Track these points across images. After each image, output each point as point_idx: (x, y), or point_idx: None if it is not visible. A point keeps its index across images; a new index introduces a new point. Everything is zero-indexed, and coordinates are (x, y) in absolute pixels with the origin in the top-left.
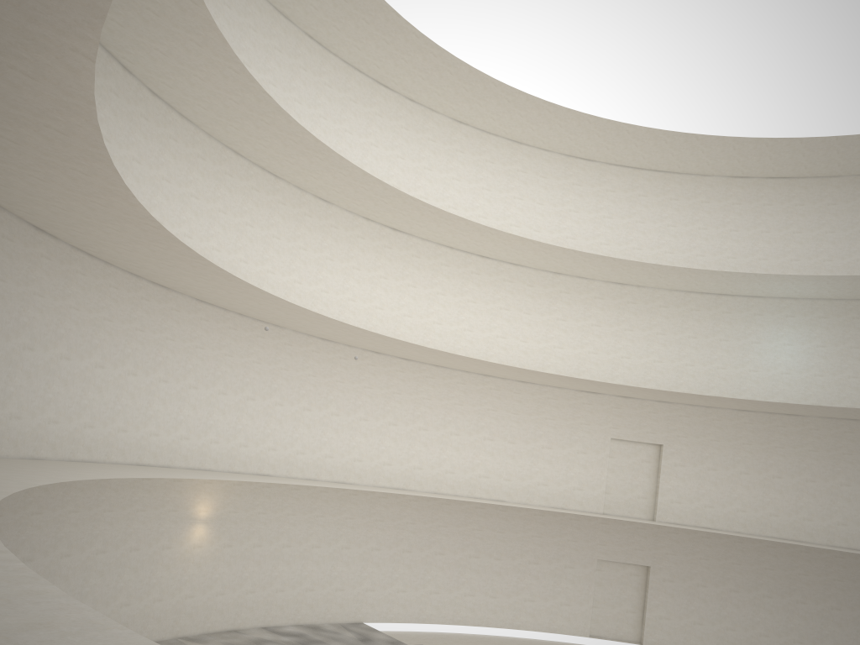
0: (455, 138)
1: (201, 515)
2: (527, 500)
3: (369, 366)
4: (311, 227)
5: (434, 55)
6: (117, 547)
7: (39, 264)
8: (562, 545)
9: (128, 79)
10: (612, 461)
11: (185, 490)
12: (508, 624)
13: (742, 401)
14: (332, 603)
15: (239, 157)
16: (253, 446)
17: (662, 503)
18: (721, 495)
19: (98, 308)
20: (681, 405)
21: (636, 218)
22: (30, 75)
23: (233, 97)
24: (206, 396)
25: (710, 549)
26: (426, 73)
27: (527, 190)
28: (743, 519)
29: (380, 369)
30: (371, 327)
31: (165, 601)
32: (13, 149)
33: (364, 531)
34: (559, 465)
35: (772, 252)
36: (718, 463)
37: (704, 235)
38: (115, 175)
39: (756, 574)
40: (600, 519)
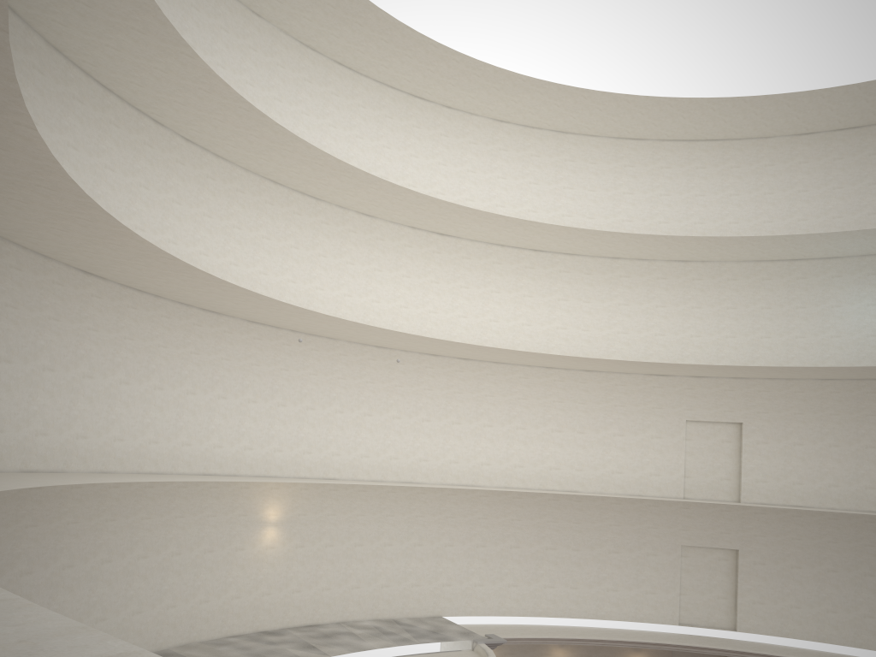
0: (497, 138)
1: (271, 518)
2: (601, 490)
3: (427, 369)
4: (356, 242)
5: (457, 62)
6: (191, 550)
7: (91, 303)
8: (642, 533)
9: (160, 131)
10: (690, 444)
11: (253, 496)
12: (592, 614)
13: (818, 369)
14: (409, 598)
15: (278, 186)
16: (316, 452)
17: (746, 483)
18: (810, 471)
19: (152, 337)
20: (759, 379)
21: (695, 192)
22: (1, 147)
23: (253, 133)
24: (265, 409)
25: (802, 528)
26: (454, 79)
27: (576, 178)
28: (836, 494)
29: (439, 370)
30: (426, 331)
31: (243, 598)
32: (26, 208)
33: (435, 528)
34: (633, 452)
35: (846, 208)
36: (804, 437)
37: (770, 200)
38: (112, 219)
39: (855, 552)
40: (681, 504)
